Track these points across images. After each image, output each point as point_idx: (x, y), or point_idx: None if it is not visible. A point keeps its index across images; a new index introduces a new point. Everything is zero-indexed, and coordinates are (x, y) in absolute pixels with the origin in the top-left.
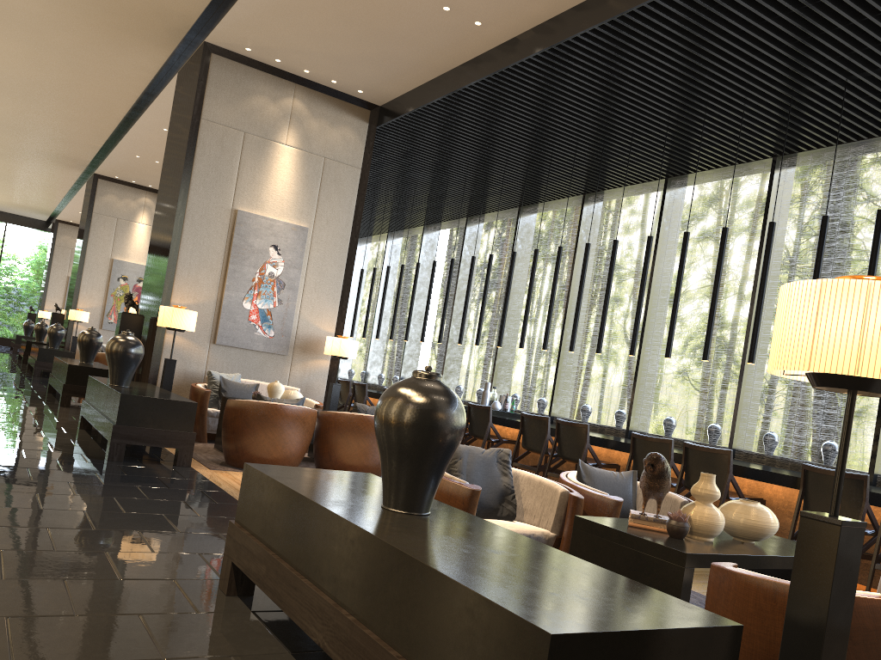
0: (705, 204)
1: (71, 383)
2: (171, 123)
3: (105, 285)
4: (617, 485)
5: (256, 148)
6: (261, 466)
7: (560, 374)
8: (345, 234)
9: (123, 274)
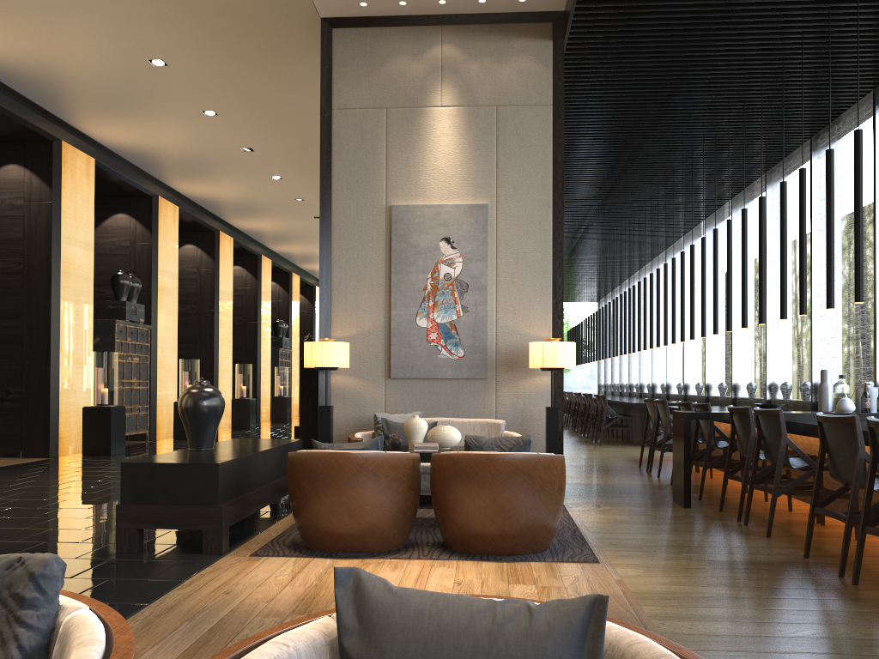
0: None
1: None
2: None
3: None
4: None
5: (404, 122)
6: None
7: None
8: (543, 198)
9: None
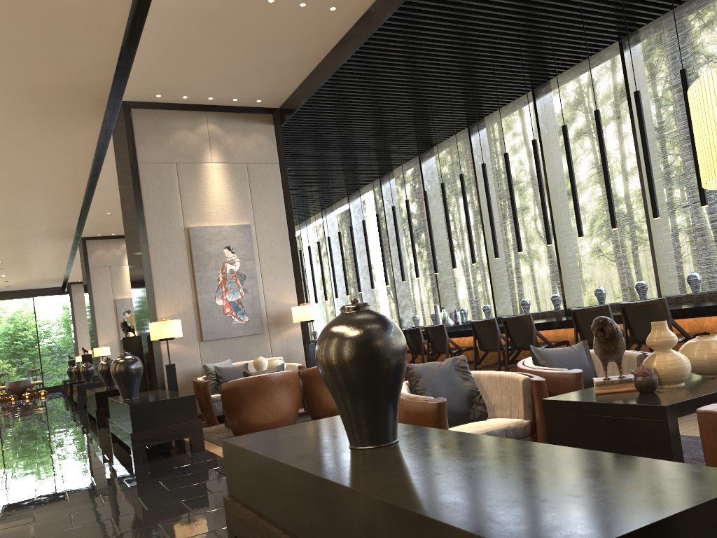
0: (573, 100)
1: (101, 407)
2: (118, 175)
3: (115, 321)
4: (572, 359)
5: (189, 173)
6: (236, 438)
7: (494, 280)
8: (282, 220)
9: (126, 308)
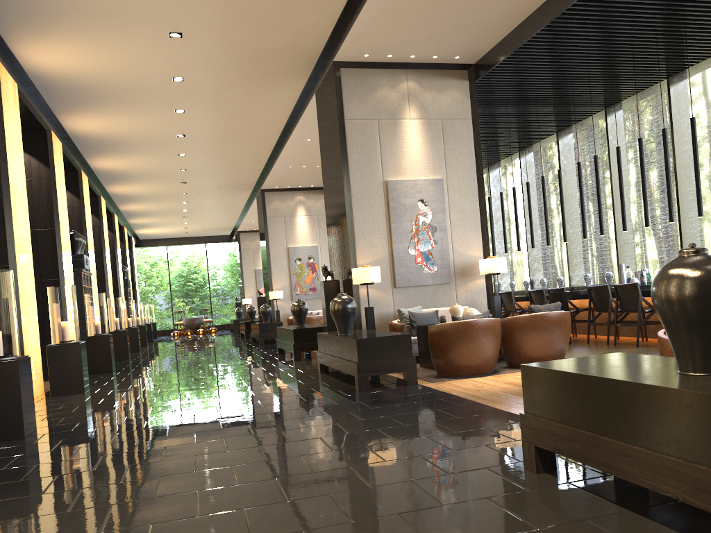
0: None
1: (298, 343)
2: (320, 131)
3: (287, 268)
4: None
5: (389, 129)
6: (535, 364)
7: (685, 240)
8: (472, 174)
9: (297, 256)
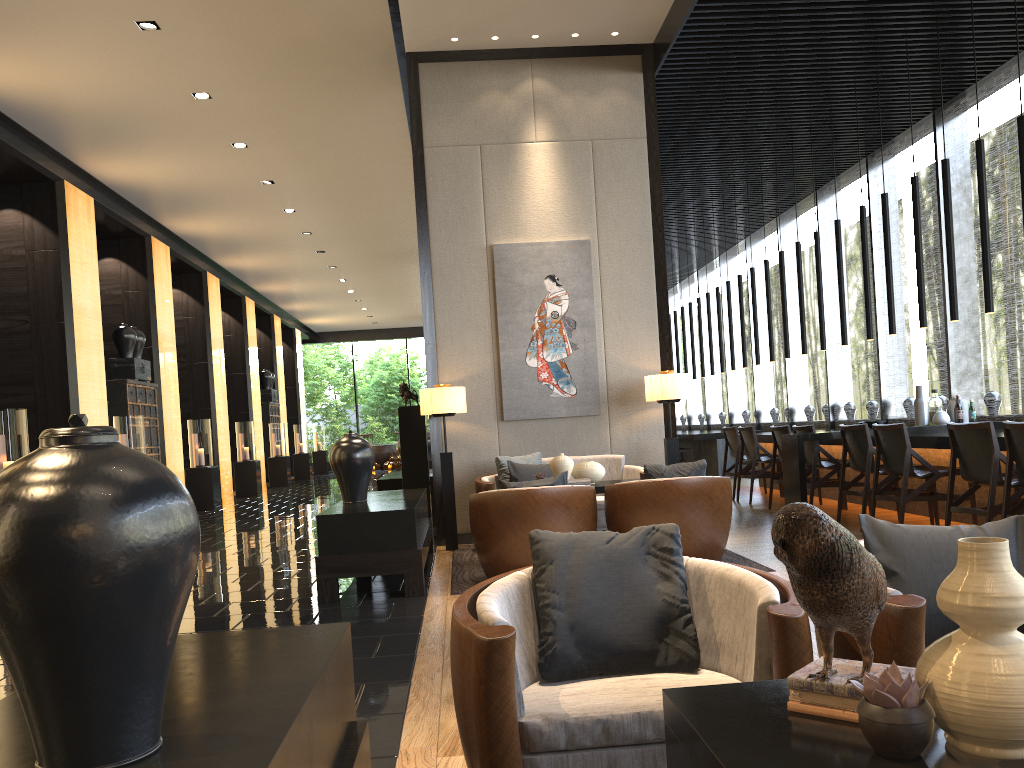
0: None
1: None
2: None
3: None
4: None
5: (499, 159)
6: None
7: None
8: (644, 232)
9: None
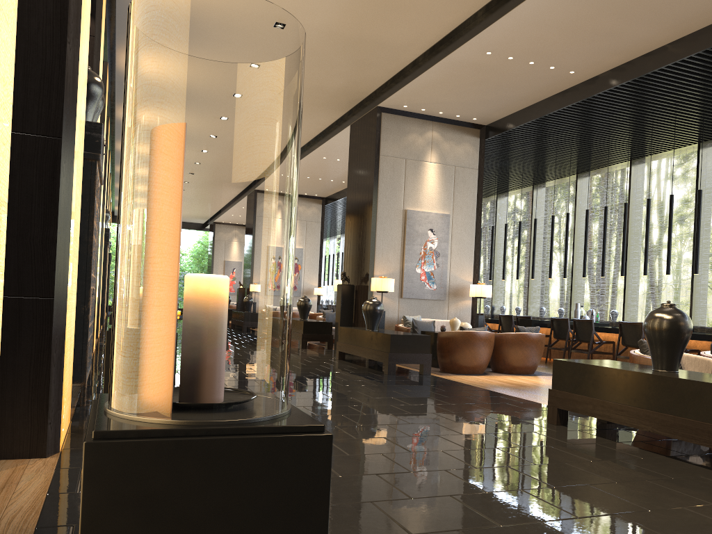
0: None
1: (306, 333)
2: (351, 158)
3: None
4: None
5: (413, 167)
6: (563, 359)
7: (627, 291)
8: (472, 214)
9: None
